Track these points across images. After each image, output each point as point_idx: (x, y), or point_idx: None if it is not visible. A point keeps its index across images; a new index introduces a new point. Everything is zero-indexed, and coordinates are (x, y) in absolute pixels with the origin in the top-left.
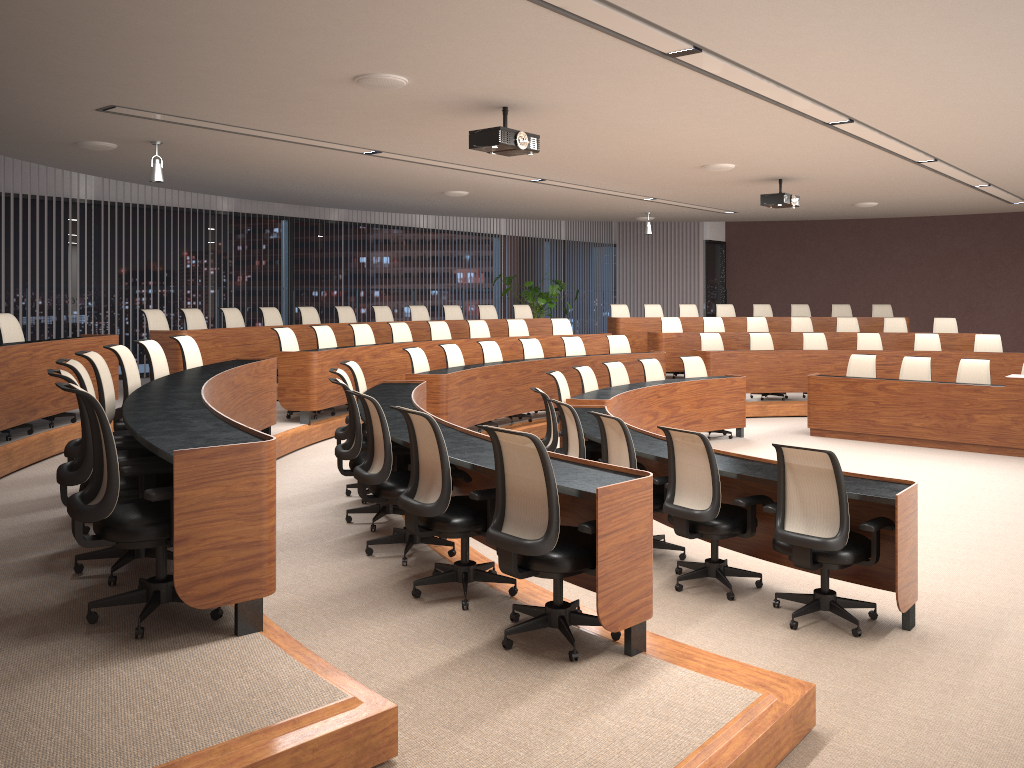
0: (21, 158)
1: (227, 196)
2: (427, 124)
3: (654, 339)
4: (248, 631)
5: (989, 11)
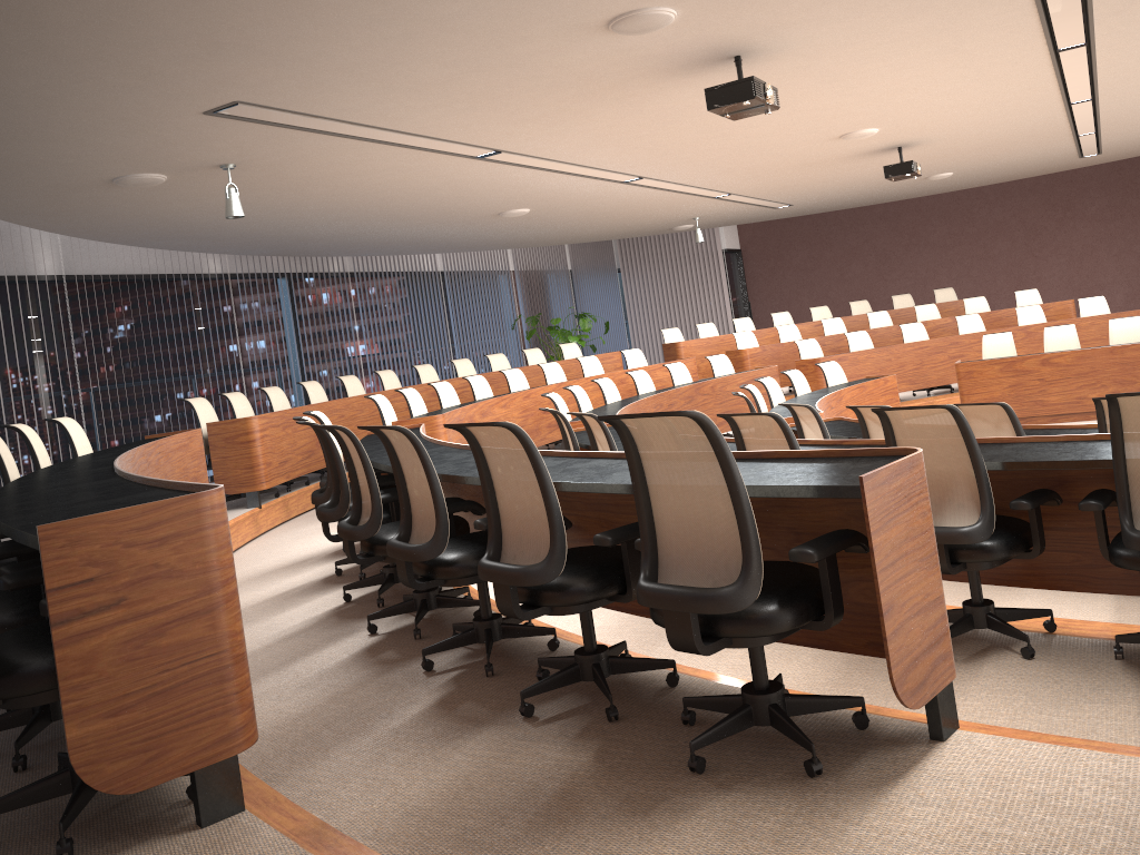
0: (6, 217)
1: (223, 253)
2: (610, 97)
3: (737, 357)
4: (949, 731)
5: None
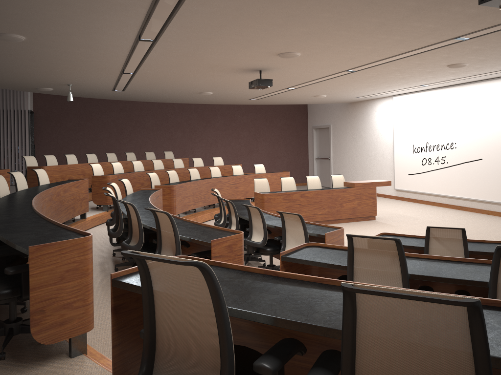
0: None
1: None
2: None
3: (102, 180)
4: None
5: None
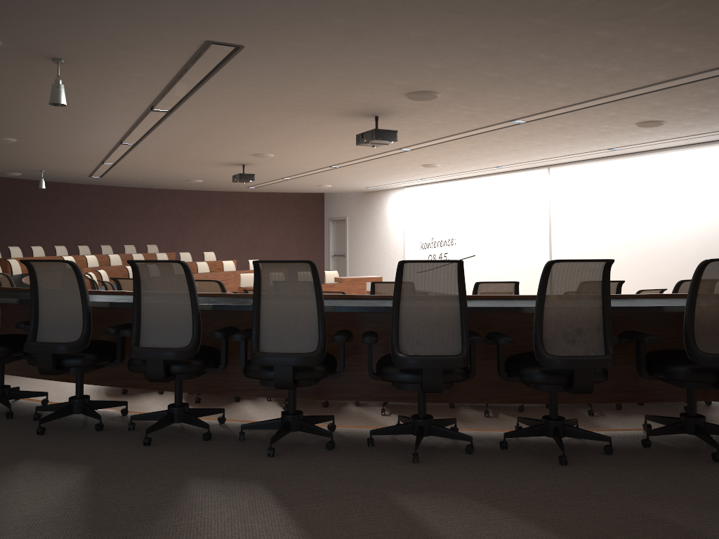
0: None
1: None
2: (301, 111)
3: None
4: None
5: (586, 134)
